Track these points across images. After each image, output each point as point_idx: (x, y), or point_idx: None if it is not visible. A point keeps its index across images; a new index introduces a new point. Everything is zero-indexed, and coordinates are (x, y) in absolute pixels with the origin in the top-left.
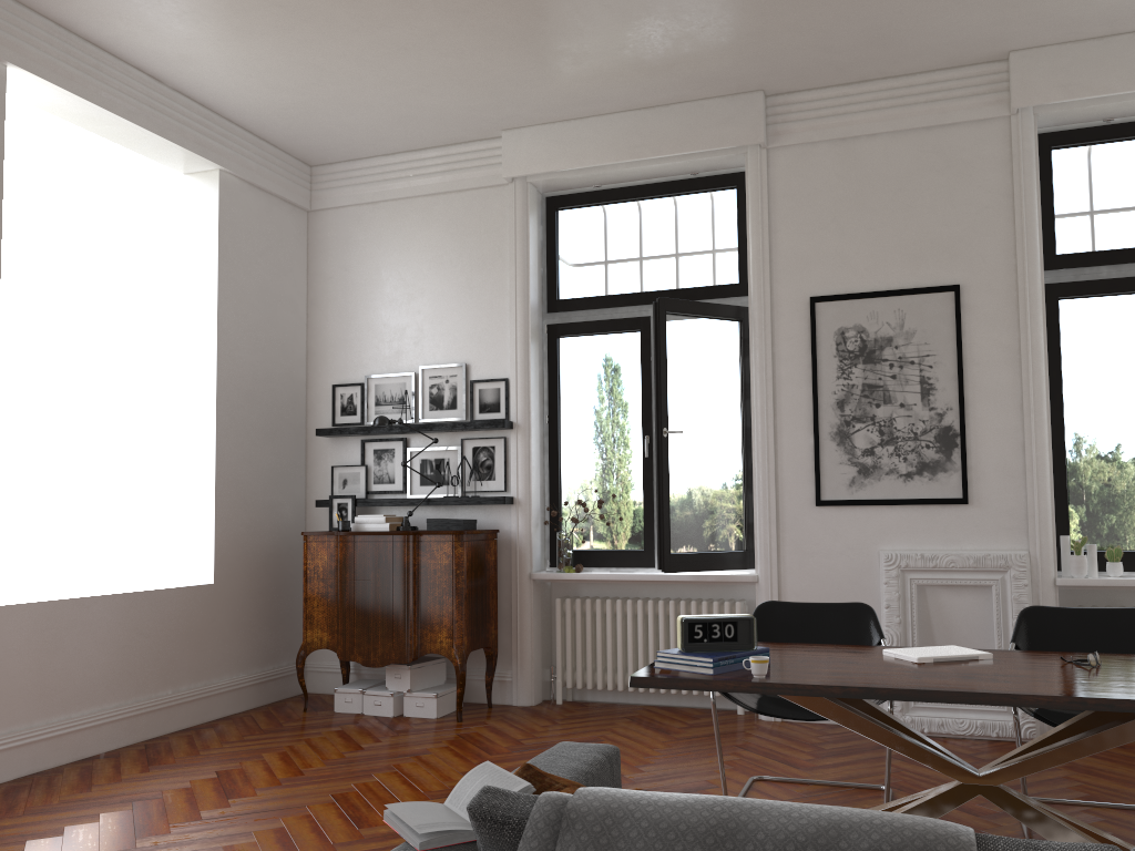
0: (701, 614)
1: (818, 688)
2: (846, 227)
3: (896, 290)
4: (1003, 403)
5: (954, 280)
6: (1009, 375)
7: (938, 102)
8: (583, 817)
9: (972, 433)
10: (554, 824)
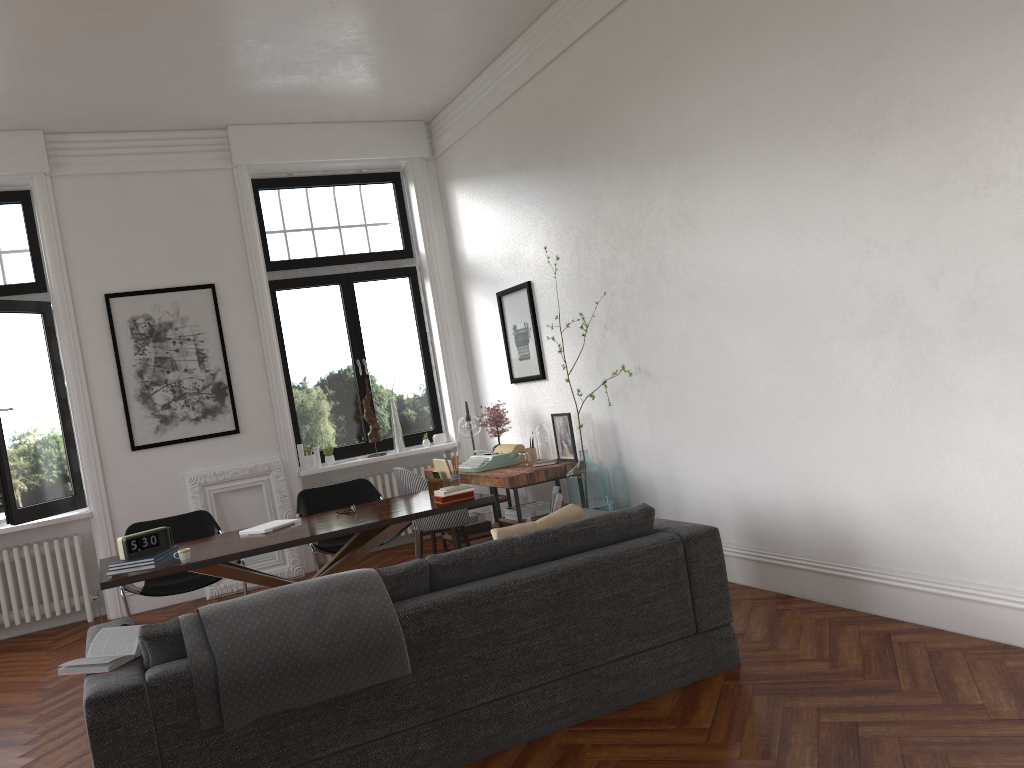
0: (43, 553)
1: (227, 557)
2: (126, 241)
3: (171, 288)
4: (253, 363)
5: (211, 280)
6: (254, 343)
7: (183, 153)
8: (212, 616)
9: (236, 385)
10: (197, 625)
